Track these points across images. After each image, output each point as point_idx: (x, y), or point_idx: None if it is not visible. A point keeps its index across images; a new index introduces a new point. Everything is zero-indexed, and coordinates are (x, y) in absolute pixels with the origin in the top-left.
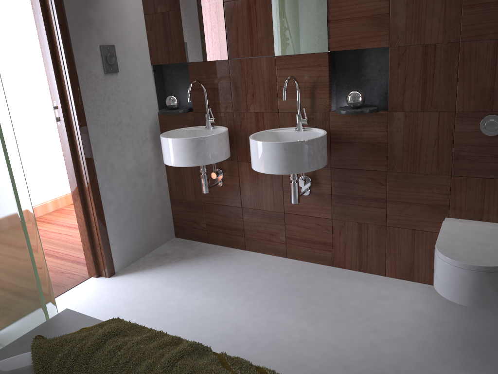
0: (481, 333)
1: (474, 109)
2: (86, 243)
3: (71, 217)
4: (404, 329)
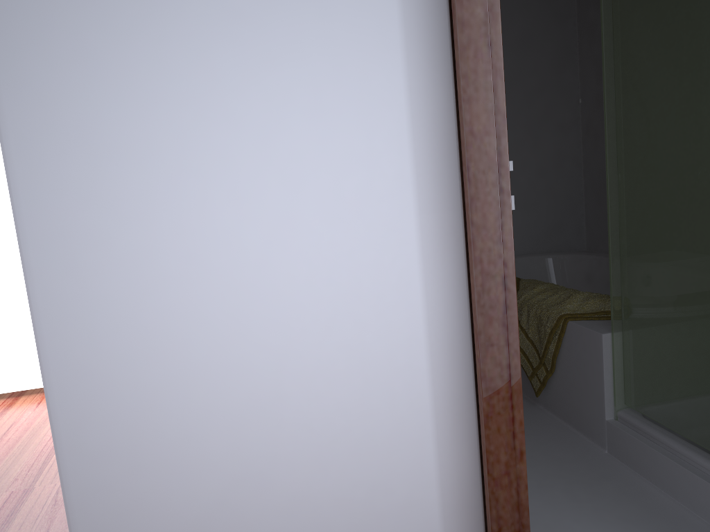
0: None
1: None
2: None
3: None
4: None
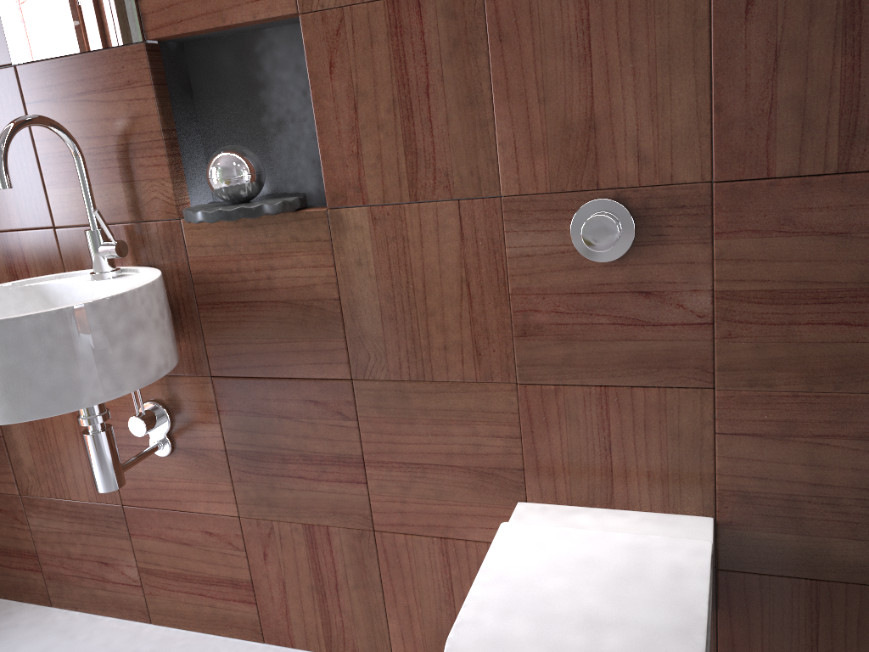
0: None
1: (551, 186)
2: None
3: None
4: None
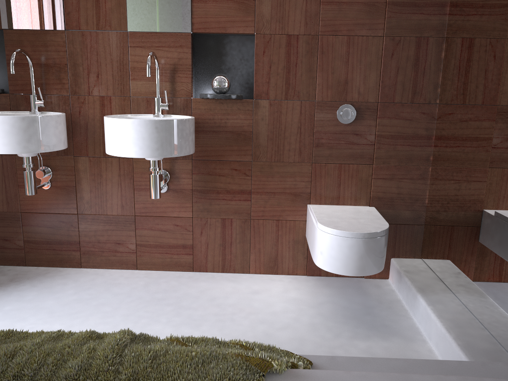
0: (354, 307)
1: (332, 99)
2: None
3: None
4: (289, 315)
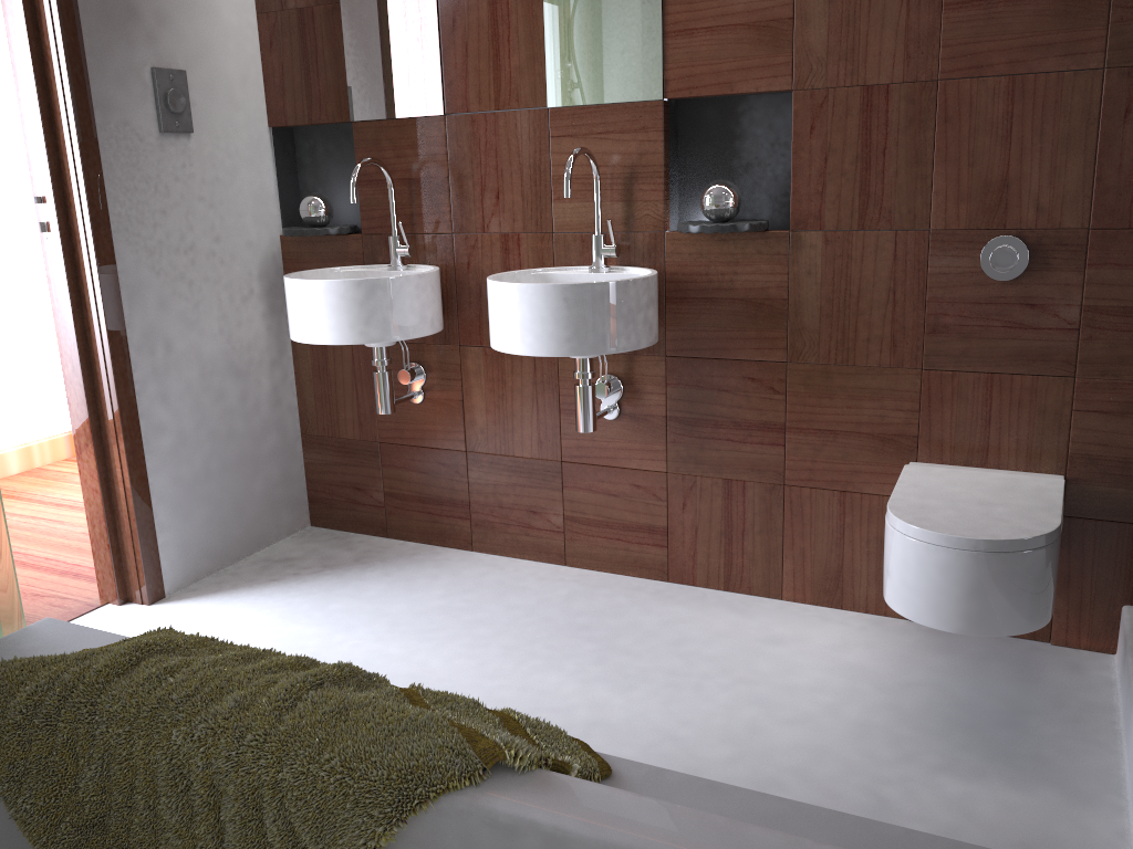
0: (985, 704)
1: (969, 225)
2: (98, 521)
3: (64, 486)
4: (820, 698)
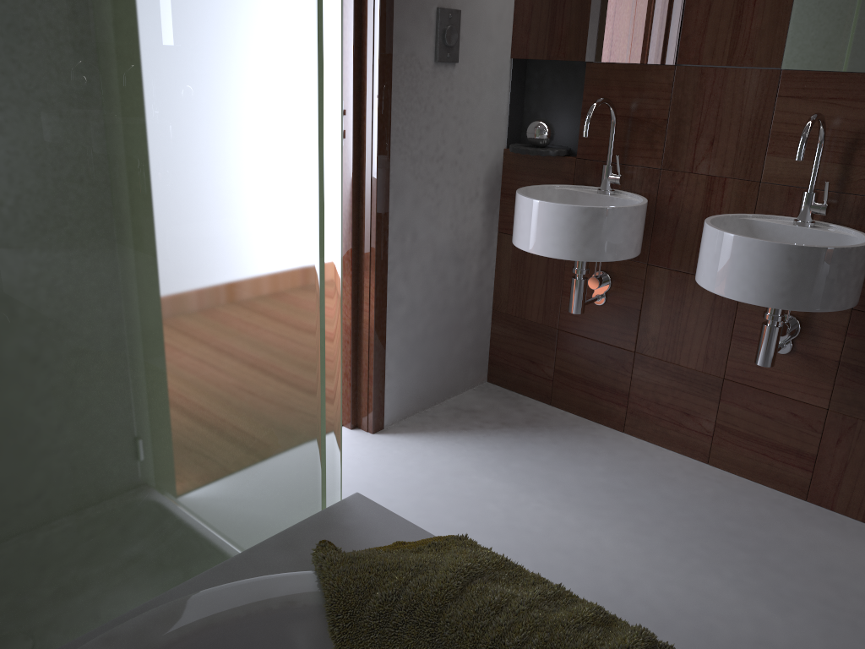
0: None
1: None
2: (345, 365)
3: None
4: None
